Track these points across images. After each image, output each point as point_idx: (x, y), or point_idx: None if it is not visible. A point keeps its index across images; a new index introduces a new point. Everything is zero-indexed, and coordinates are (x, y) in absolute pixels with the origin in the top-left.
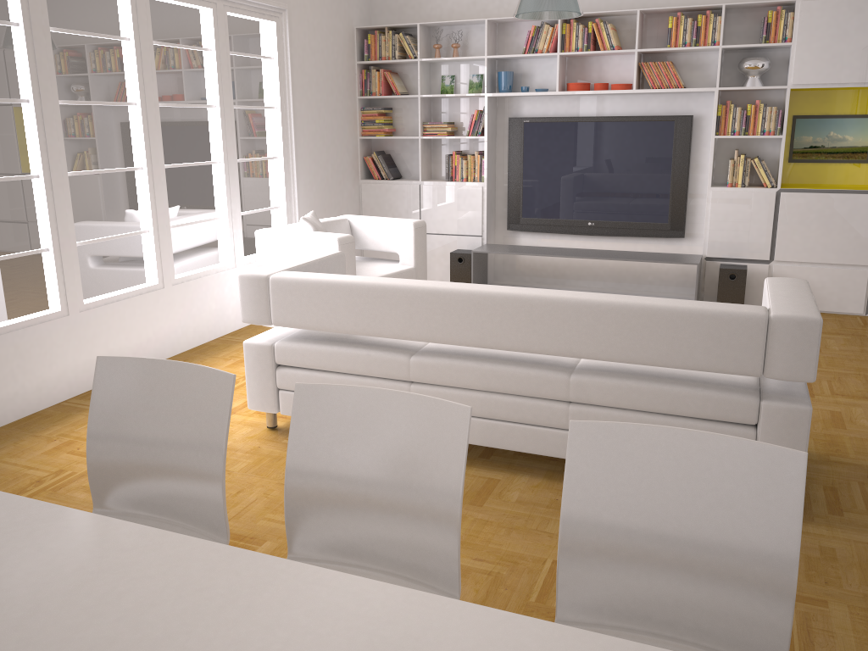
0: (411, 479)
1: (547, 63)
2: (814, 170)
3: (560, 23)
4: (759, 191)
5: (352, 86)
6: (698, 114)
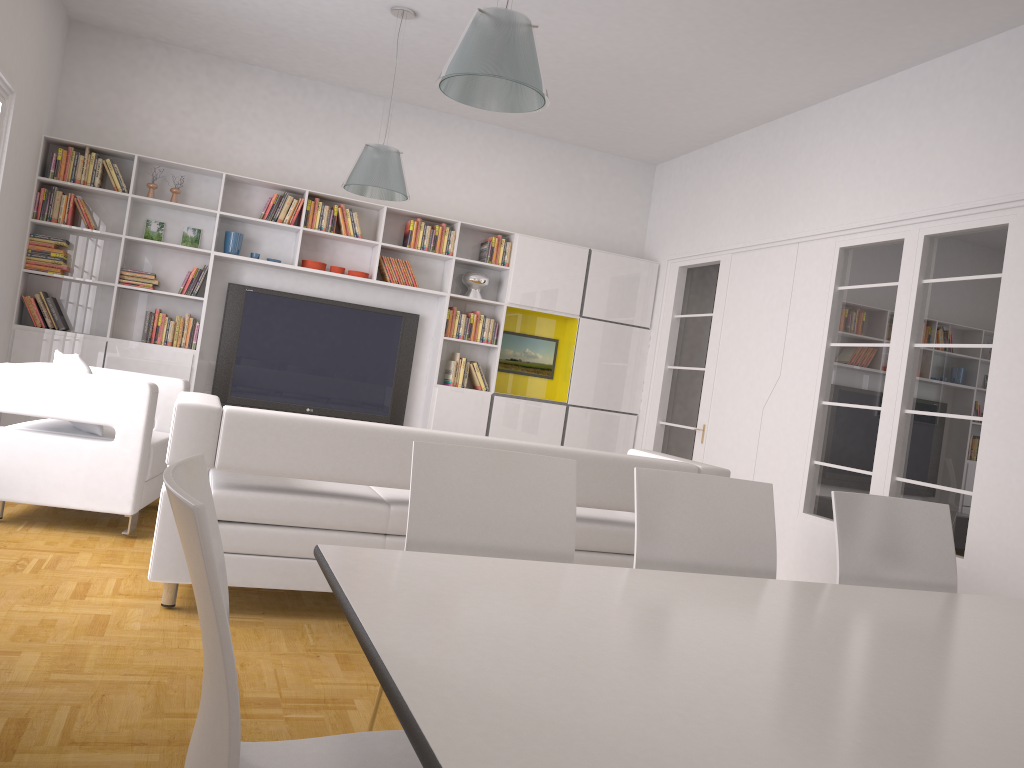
0: (733, 543)
1: (278, 234)
2: (512, 380)
3: (307, 198)
4: (478, 392)
5: (29, 204)
6: (422, 314)
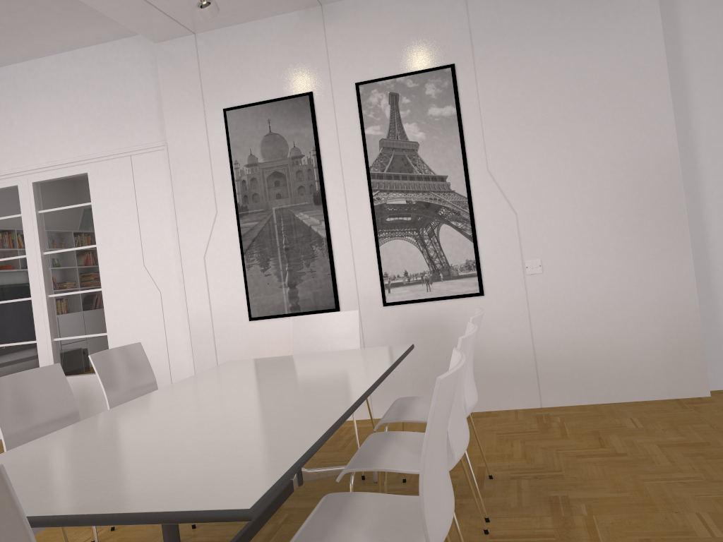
0: (52, 406)
1: None
2: None
3: None
4: None
5: None
6: None
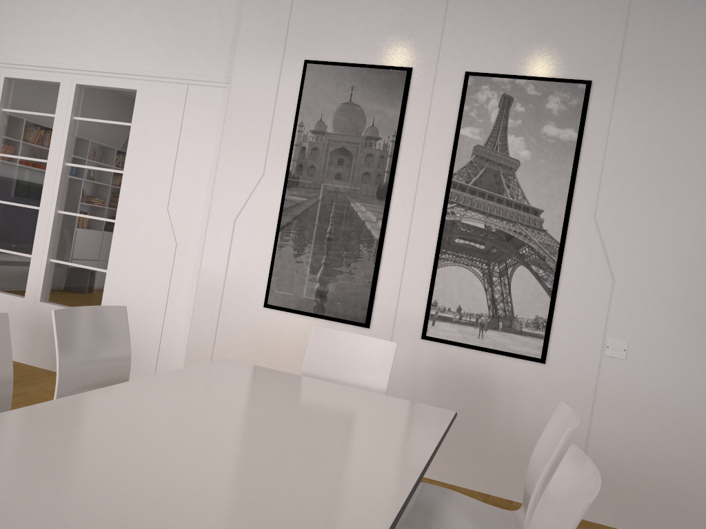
0: None
1: None
2: None
3: None
4: None
5: None
6: None
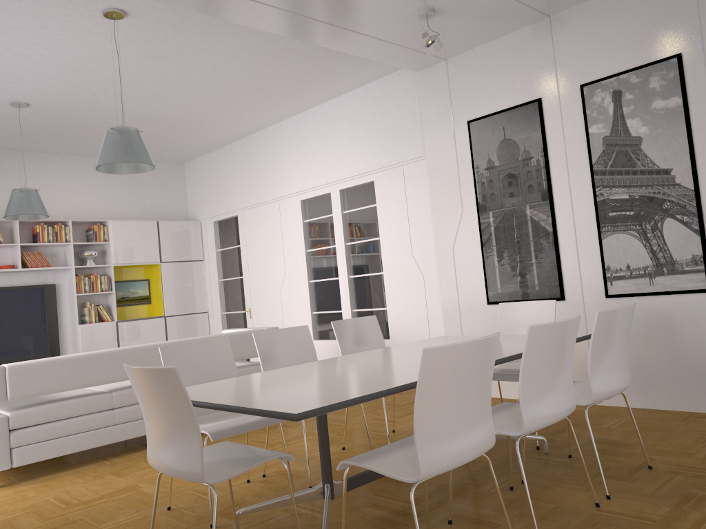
0: (298, 353)
1: None
2: (126, 310)
3: None
4: (107, 323)
5: None
6: (57, 283)
